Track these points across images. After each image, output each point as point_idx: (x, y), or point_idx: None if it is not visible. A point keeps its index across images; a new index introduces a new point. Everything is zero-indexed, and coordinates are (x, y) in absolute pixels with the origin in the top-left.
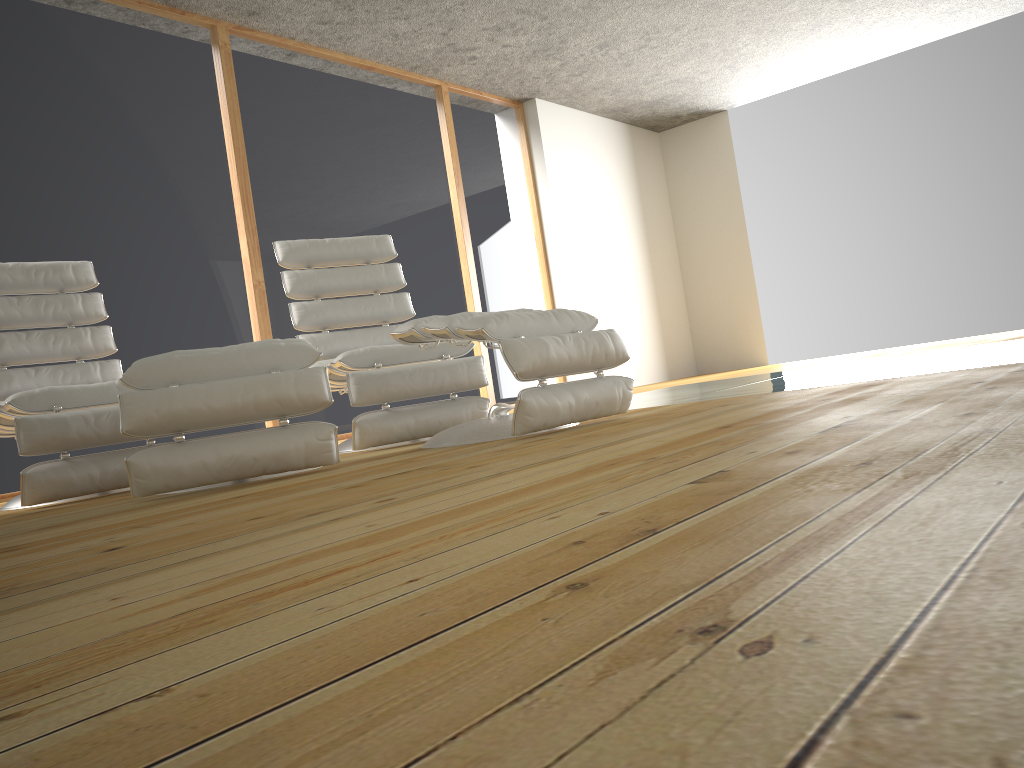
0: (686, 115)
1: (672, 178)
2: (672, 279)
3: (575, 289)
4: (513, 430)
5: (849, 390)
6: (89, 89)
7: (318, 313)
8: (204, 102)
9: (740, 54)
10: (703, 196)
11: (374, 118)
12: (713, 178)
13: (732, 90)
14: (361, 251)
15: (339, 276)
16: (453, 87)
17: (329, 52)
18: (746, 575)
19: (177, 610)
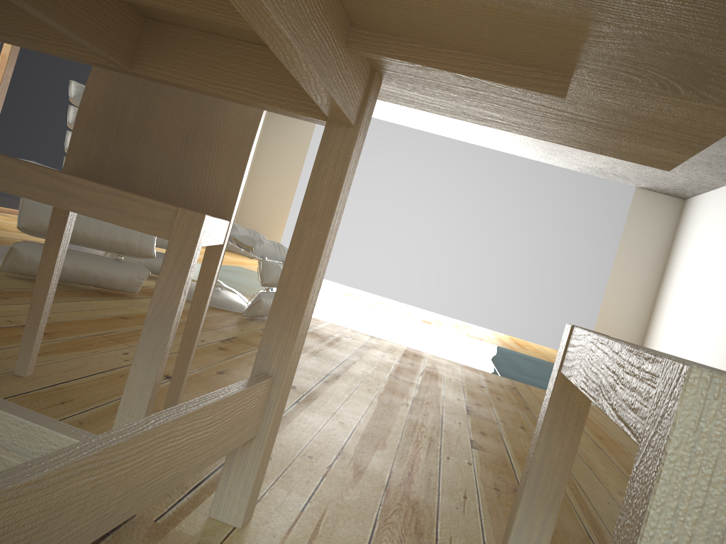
0: None
1: (270, 123)
2: None
3: None
4: (246, 313)
5: (410, 356)
6: None
7: None
8: None
9: None
10: (283, 145)
11: None
12: (294, 138)
13: None
14: None
15: None
16: None
17: None
18: (597, 538)
19: (376, 484)
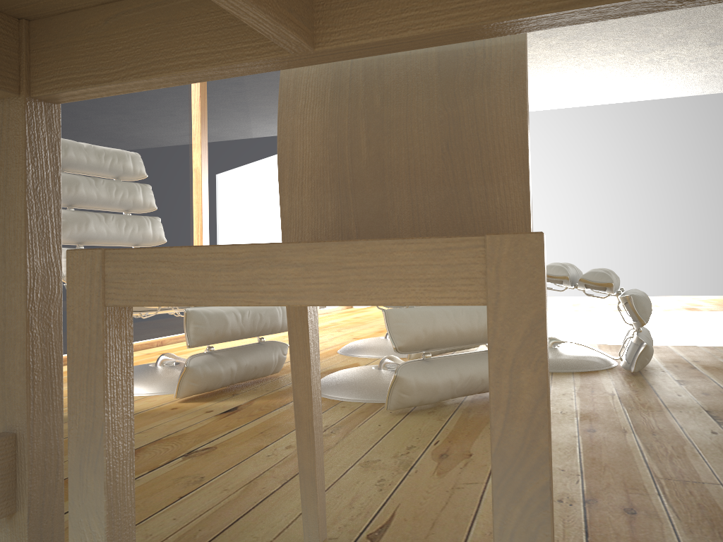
0: None
1: None
2: None
3: None
4: (634, 368)
5: None
6: None
7: None
8: None
9: None
10: None
11: (276, 72)
12: None
13: None
14: None
15: None
16: None
17: None
18: None
19: None
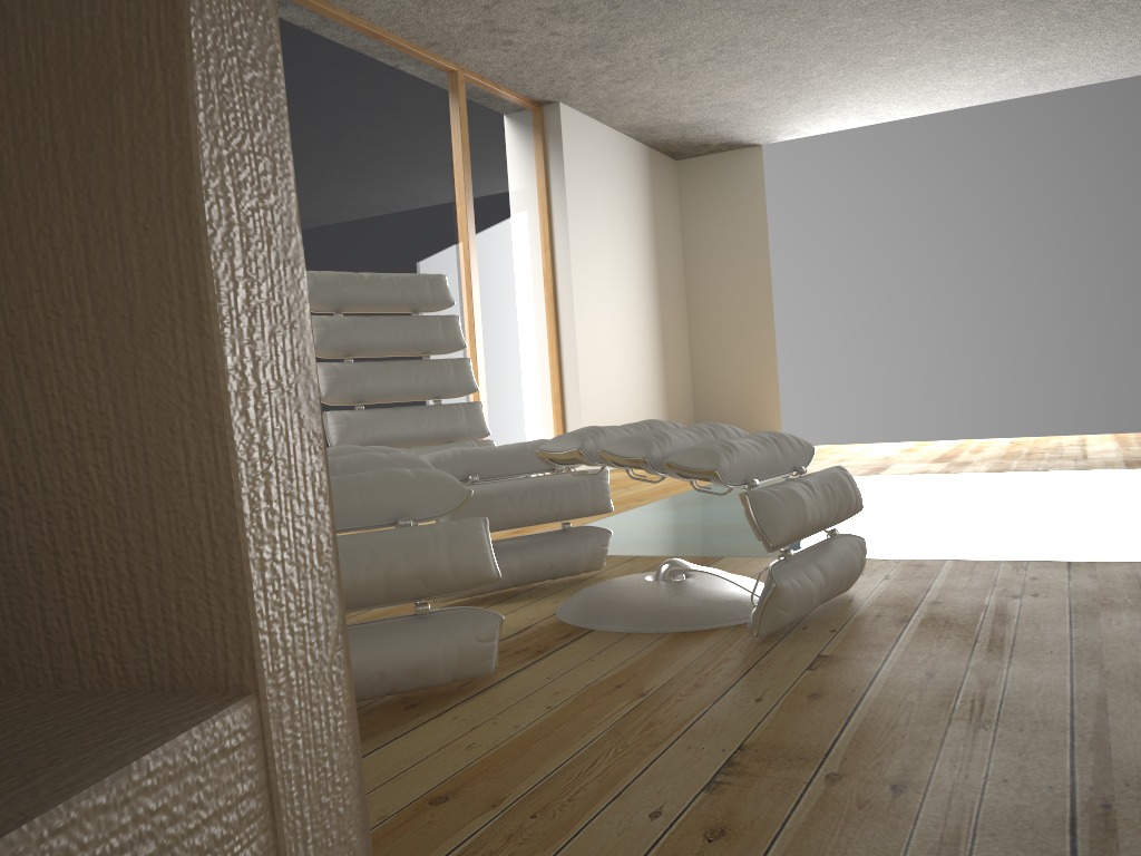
0: (716, 145)
1: (688, 216)
2: (680, 336)
3: (586, 343)
4: (757, 629)
5: None
6: None
7: (355, 381)
8: None
9: (809, 84)
10: (724, 242)
11: (379, 103)
12: (737, 222)
13: (779, 123)
14: (410, 295)
15: (382, 329)
16: (470, 75)
17: (332, 7)
18: None
19: None
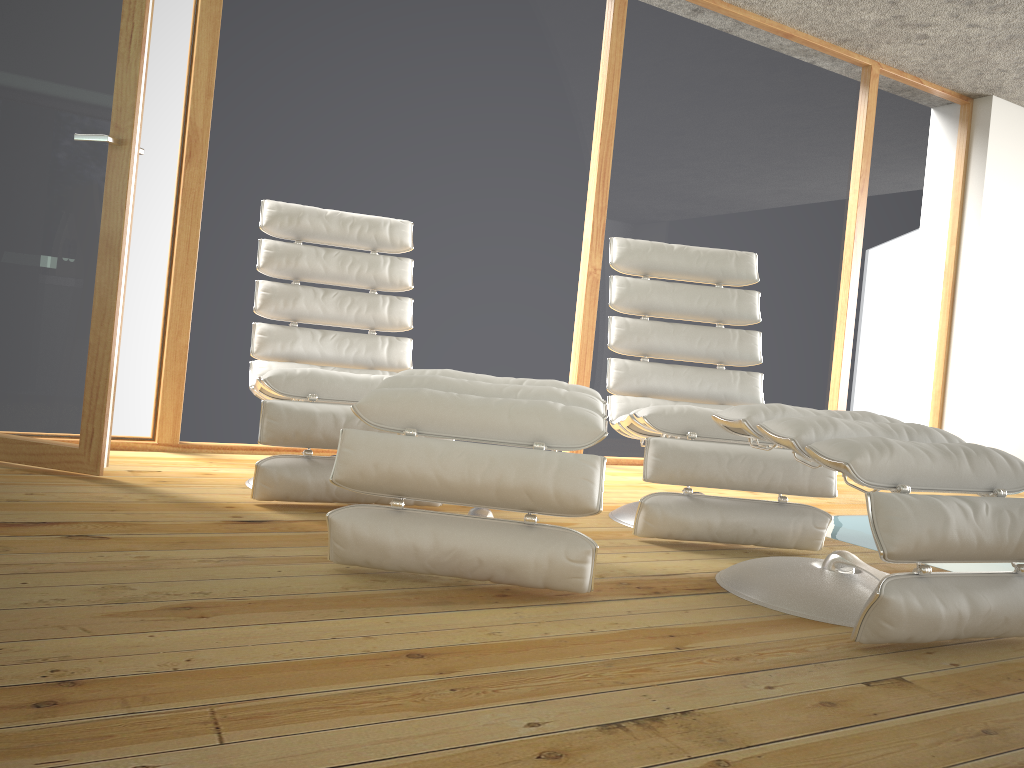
0: None
1: None
2: None
3: (982, 343)
4: (855, 634)
5: None
6: (462, 27)
7: (640, 336)
8: (583, 55)
9: None
10: None
11: (777, 96)
12: None
13: None
14: (713, 268)
15: (678, 295)
16: (886, 70)
17: (742, 11)
18: None
19: None
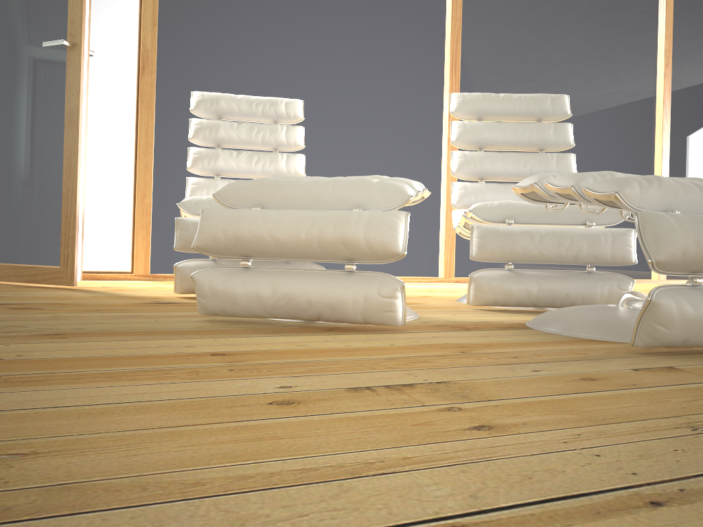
0: None
1: None
2: None
3: None
4: (632, 339)
5: None
6: None
7: (476, 163)
8: None
9: None
10: None
11: None
12: None
13: None
14: (533, 108)
15: (505, 130)
16: None
17: None
18: None
19: None
